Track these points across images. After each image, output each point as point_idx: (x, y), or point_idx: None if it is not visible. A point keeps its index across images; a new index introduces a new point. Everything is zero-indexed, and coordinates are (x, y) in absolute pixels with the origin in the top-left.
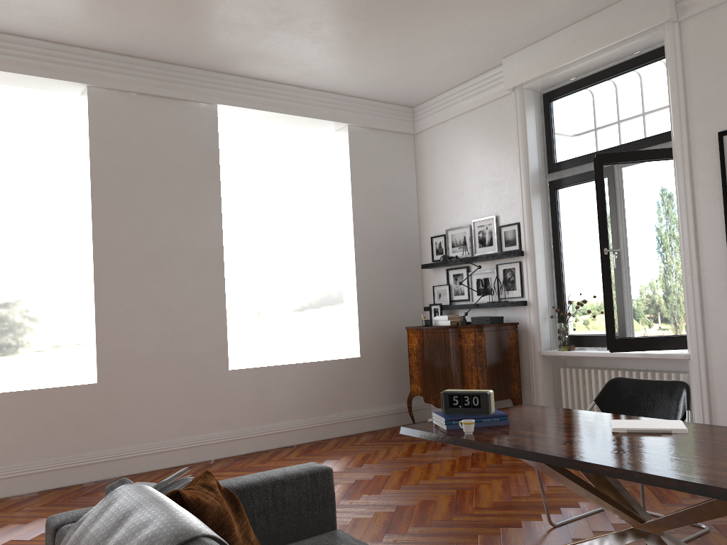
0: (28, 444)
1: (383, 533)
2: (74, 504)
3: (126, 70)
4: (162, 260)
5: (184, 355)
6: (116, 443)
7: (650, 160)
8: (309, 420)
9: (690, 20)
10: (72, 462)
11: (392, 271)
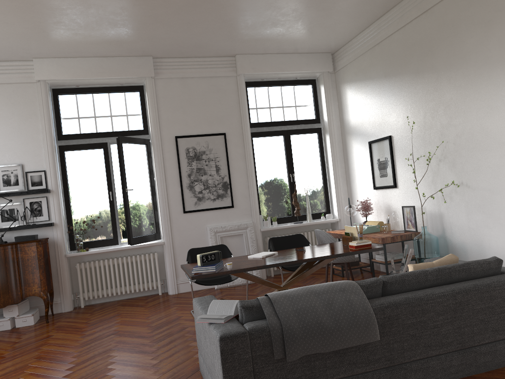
0: None
1: (147, 353)
2: None
3: None
4: None
5: None
6: None
7: (138, 143)
8: None
9: (159, 79)
10: None
11: None
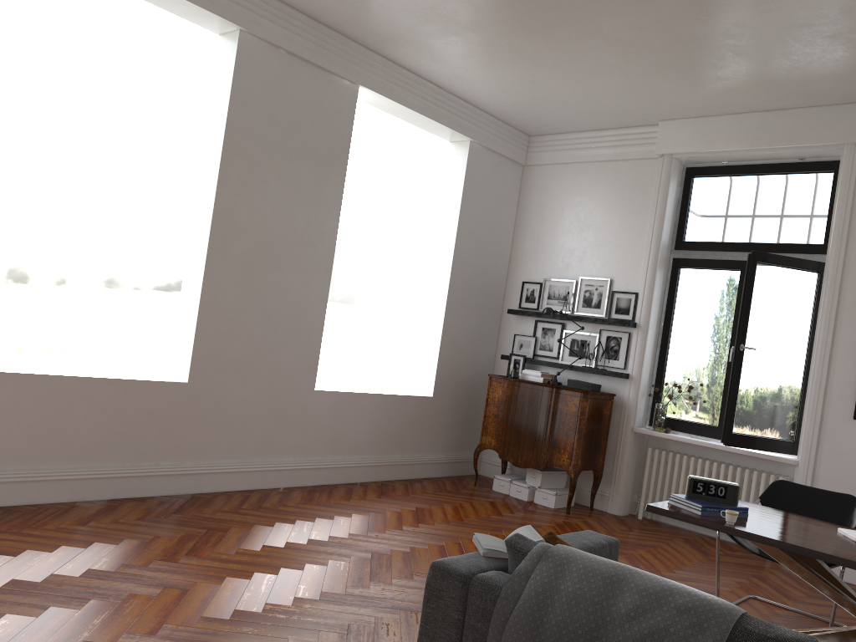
0: (105, 442)
1: None
2: (177, 522)
3: (283, 22)
4: (276, 253)
5: (276, 366)
6: (193, 454)
7: (798, 269)
8: (375, 457)
9: None
10: (148, 470)
11: (477, 309)
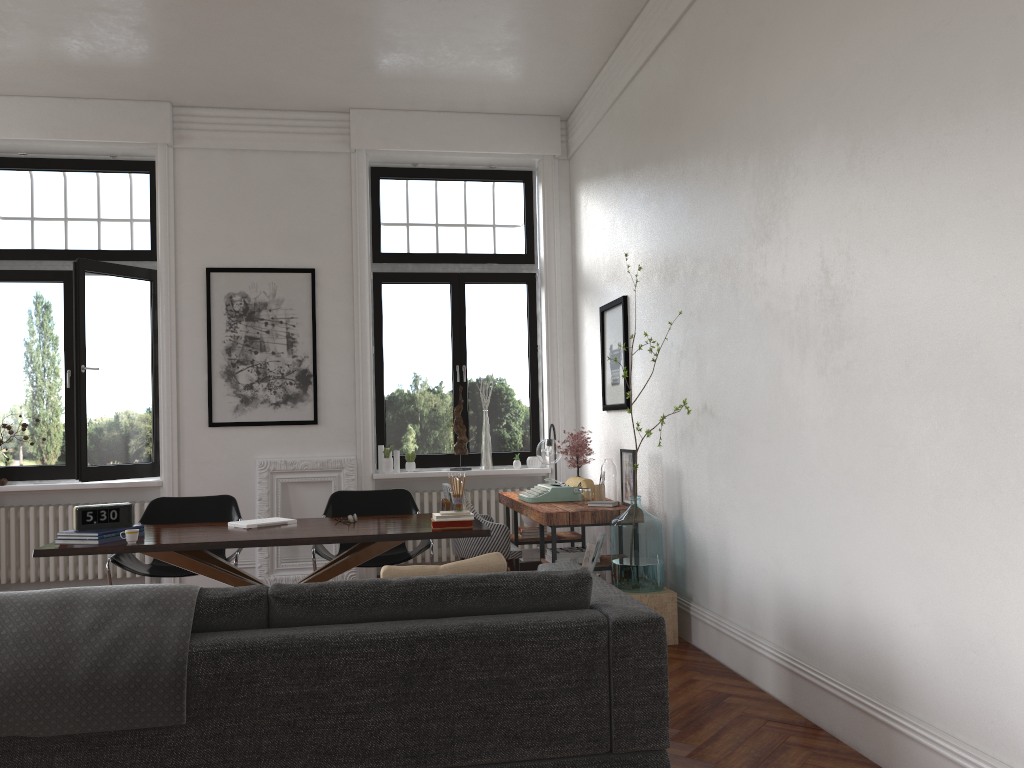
0: None
1: None
2: None
3: None
4: None
5: None
6: None
7: (130, 277)
8: None
9: (185, 151)
10: None
11: None
